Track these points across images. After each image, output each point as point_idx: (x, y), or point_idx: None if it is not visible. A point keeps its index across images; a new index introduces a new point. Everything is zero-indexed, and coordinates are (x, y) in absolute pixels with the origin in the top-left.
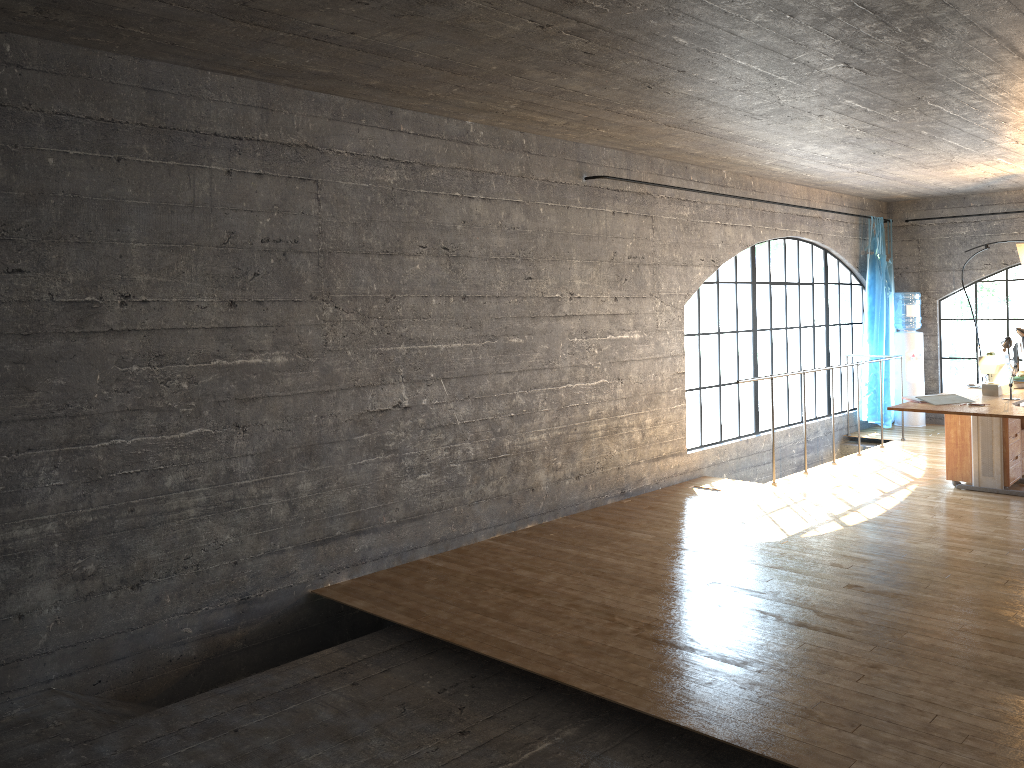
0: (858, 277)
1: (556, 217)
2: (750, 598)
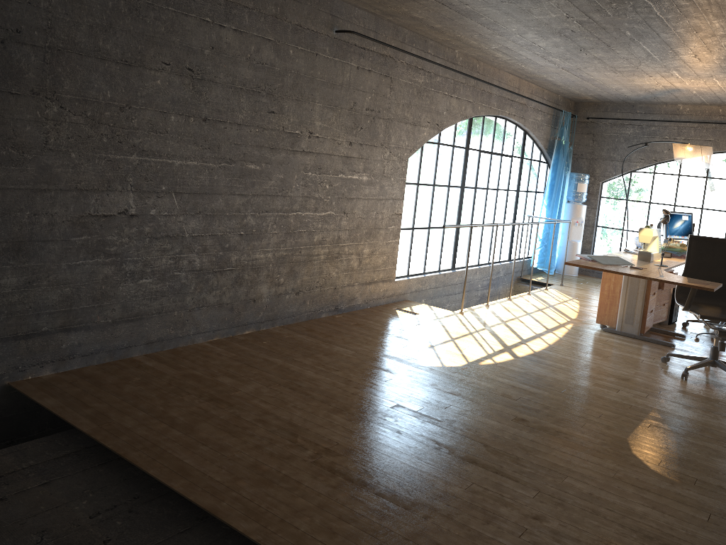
0: (546, 157)
1: (304, 61)
2: (428, 426)
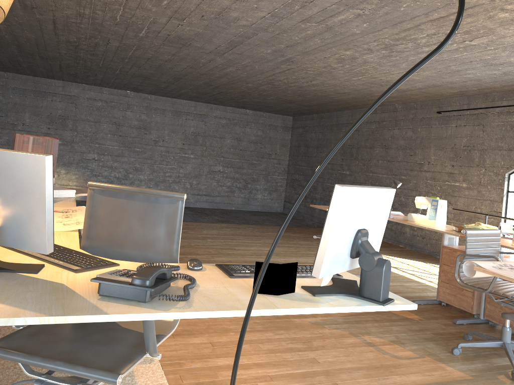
0: None
1: (425, 131)
2: (304, 239)
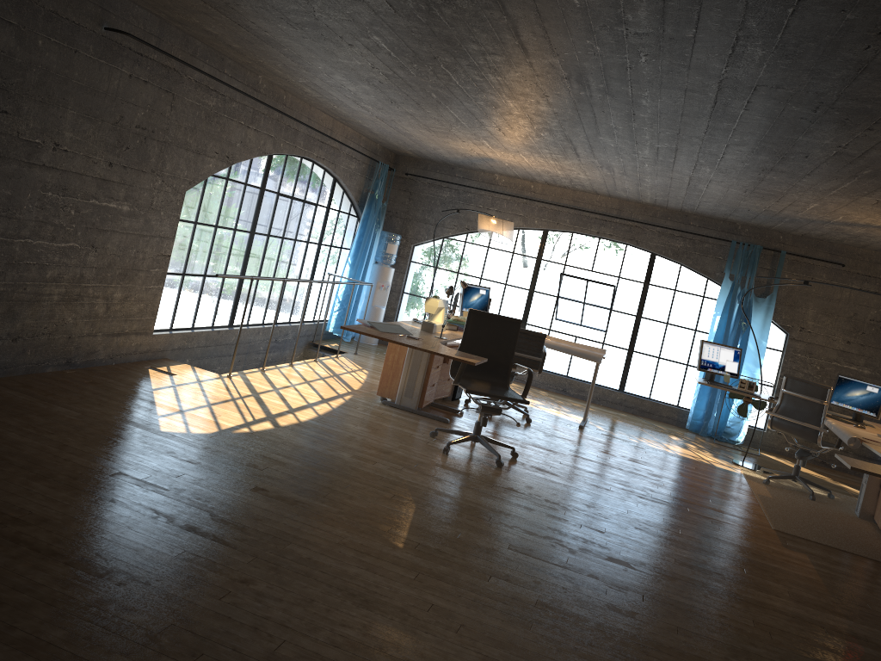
0: (357, 210)
1: (58, 57)
2: (151, 494)
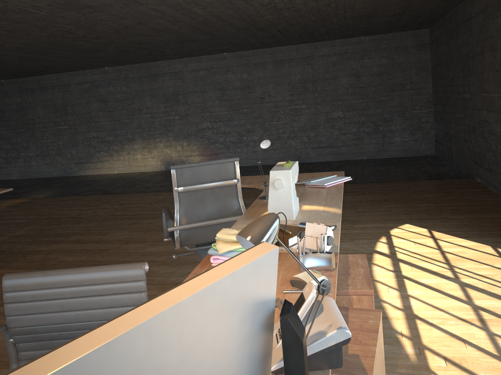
0: None
1: None
2: (350, 205)
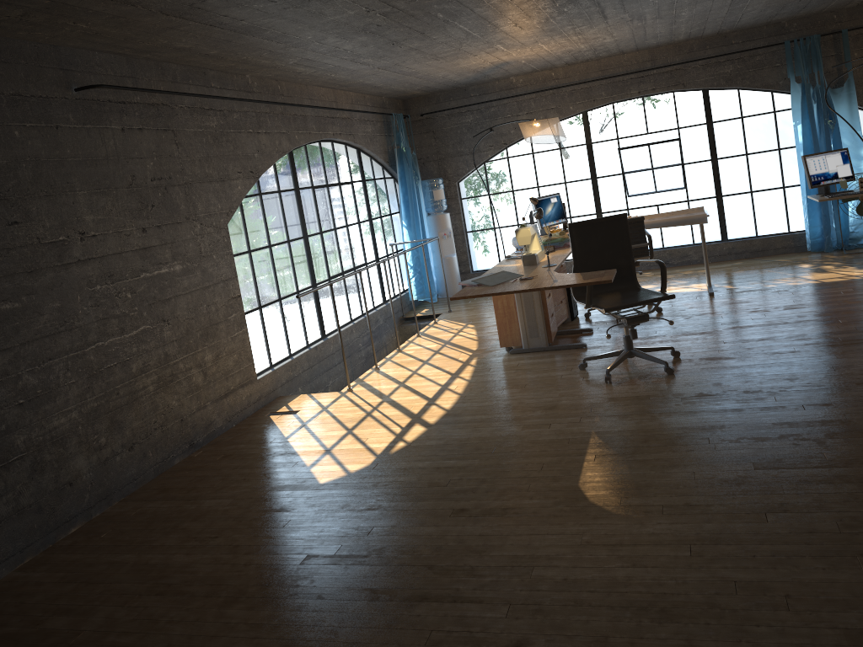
0: (390, 171)
1: (42, 141)
2: (354, 570)
